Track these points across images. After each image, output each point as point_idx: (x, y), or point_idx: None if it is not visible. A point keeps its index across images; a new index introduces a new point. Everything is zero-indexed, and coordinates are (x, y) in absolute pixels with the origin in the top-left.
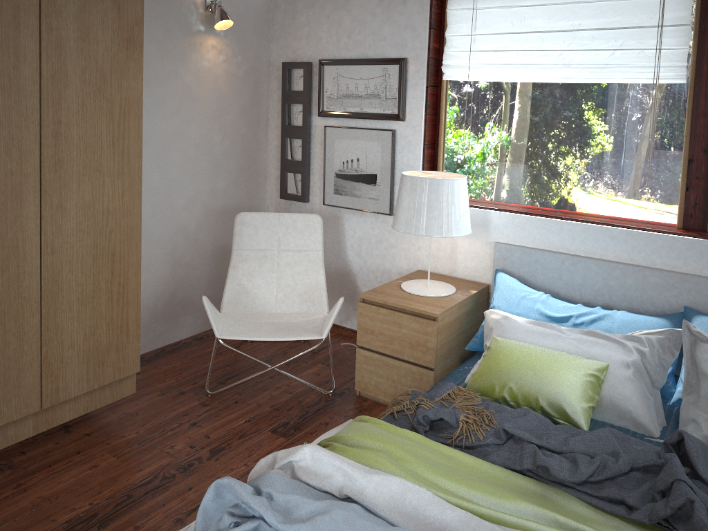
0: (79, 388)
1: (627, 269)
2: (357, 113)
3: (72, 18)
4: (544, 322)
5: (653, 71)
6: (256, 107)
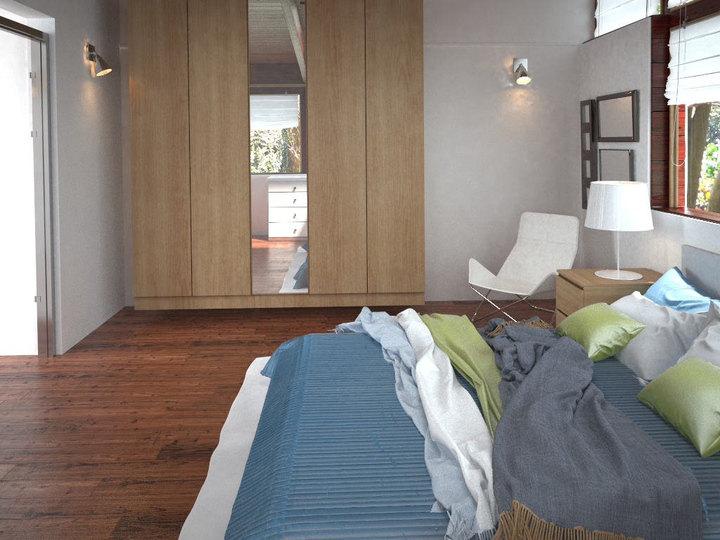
0: (387, 289)
1: None
2: (614, 137)
3: (381, 96)
4: (645, 299)
5: None
6: (564, 137)
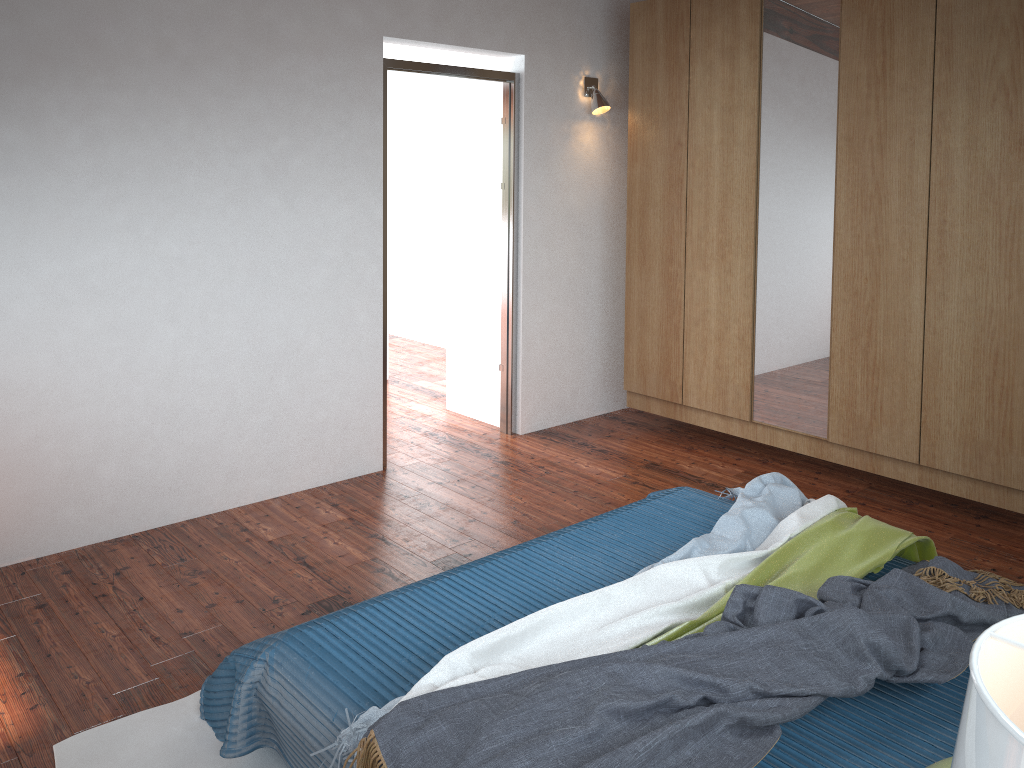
0: (954, 467)
1: None
2: None
3: (960, 130)
4: None
5: None
6: None
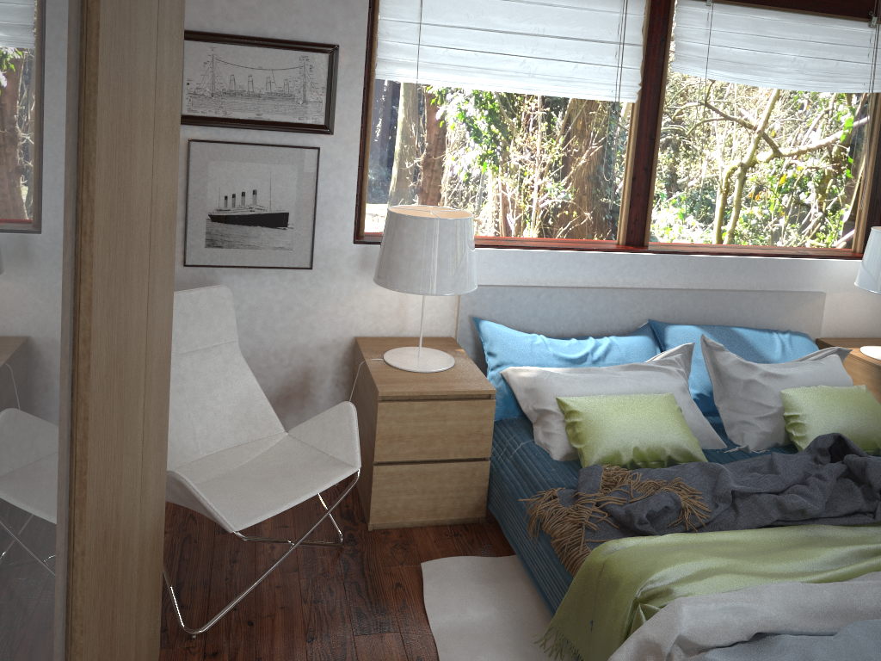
0: None
1: (599, 293)
2: (252, 120)
3: None
4: (586, 367)
5: (611, 89)
6: None
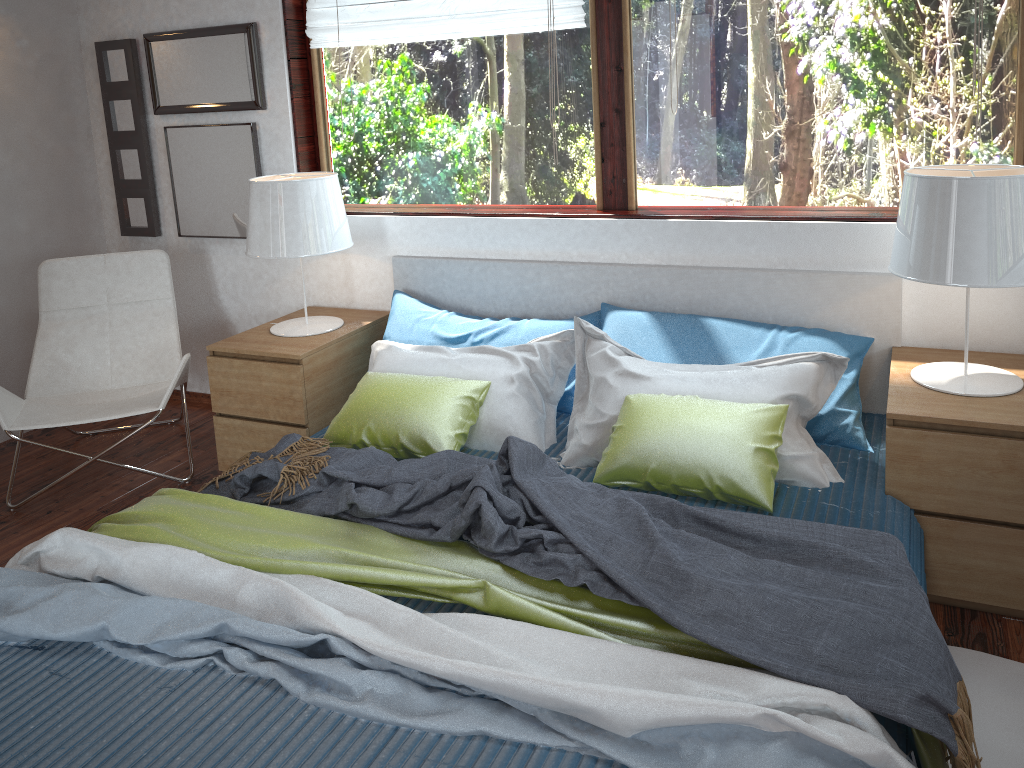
0: None
1: (541, 268)
2: (203, 104)
3: None
4: (431, 346)
5: (549, 15)
6: (66, 110)
